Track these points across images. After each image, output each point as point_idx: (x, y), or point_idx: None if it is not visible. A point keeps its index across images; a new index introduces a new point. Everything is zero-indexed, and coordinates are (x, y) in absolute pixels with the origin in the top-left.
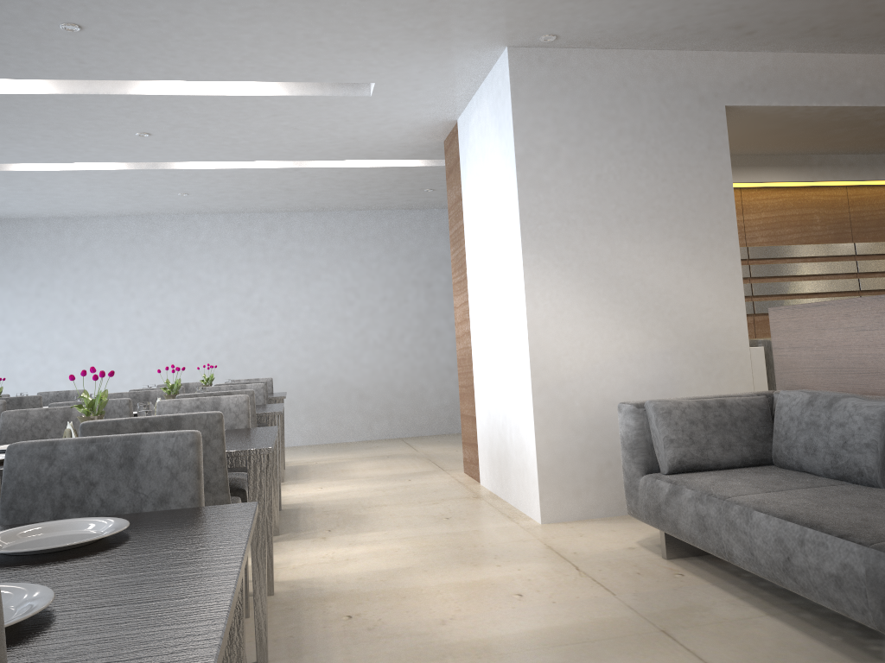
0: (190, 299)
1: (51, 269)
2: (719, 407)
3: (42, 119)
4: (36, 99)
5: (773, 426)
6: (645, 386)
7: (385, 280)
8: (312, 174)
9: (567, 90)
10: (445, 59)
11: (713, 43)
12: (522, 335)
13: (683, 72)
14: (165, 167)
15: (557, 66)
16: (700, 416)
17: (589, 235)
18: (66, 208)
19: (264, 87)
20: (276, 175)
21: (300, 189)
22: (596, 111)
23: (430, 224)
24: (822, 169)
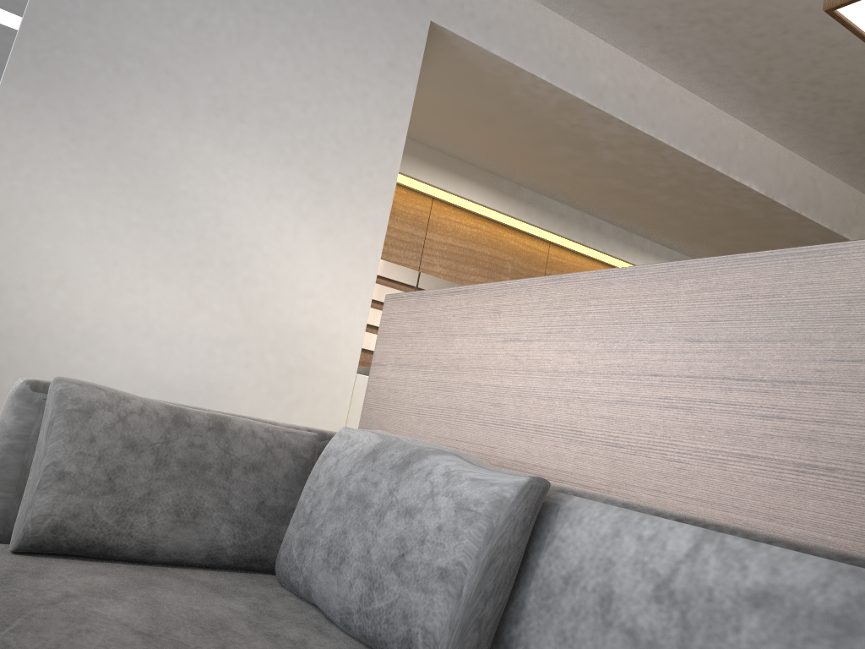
0: None
1: None
2: (210, 429)
3: None
4: None
5: (302, 492)
6: (158, 386)
7: None
8: None
9: None
10: None
11: None
12: None
13: None
14: None
15: None
16: (157, 438)
17: (150, 105)
18: None
19: None
20: None
21: None
22: None
23: None
24: (530, 208)
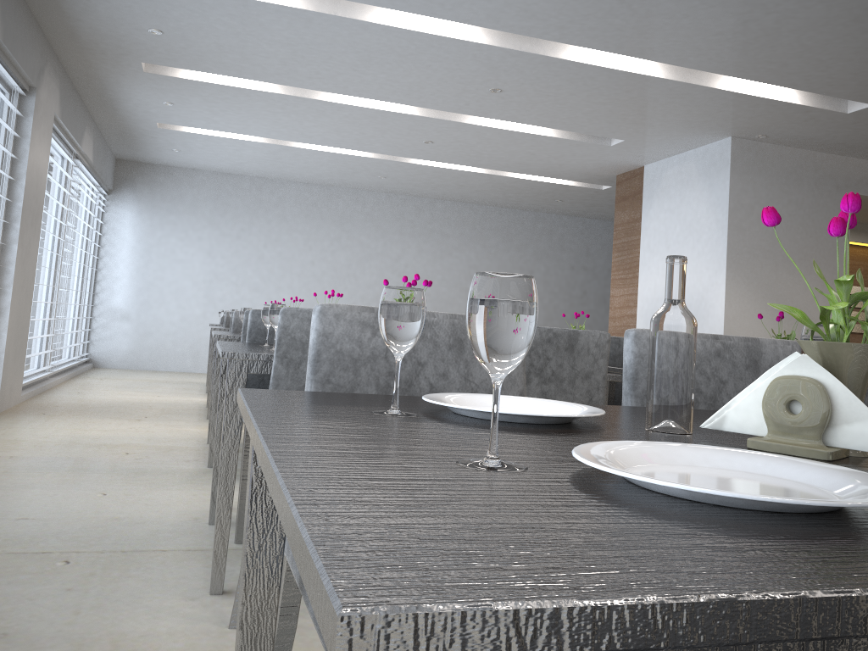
0: (353, 257)
1: (250, 218)
2: None
3: (380, 125)
4: (399, 116)
5: None
6: None
7: (500, 263)
8: (495, 179)
9: (762, 170)
10: (685, 136)
11: (852, 153)
12: (716, 323)
13: (829, 167)
14: (401, 160)
15: (758, 154)
16: None
17: (765, 265)
18: (279, 173)
19: (545, 130)
20: (470, 176)
21: (470, 186)
22: (777, 186)
23: (538, 224)
24: None
